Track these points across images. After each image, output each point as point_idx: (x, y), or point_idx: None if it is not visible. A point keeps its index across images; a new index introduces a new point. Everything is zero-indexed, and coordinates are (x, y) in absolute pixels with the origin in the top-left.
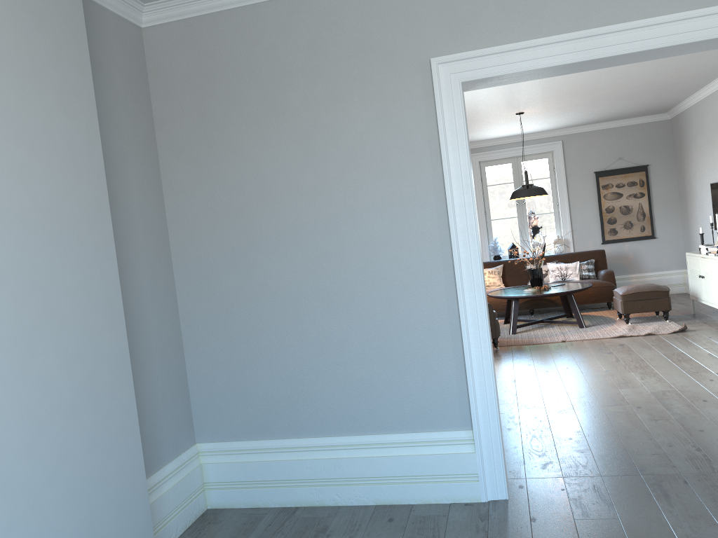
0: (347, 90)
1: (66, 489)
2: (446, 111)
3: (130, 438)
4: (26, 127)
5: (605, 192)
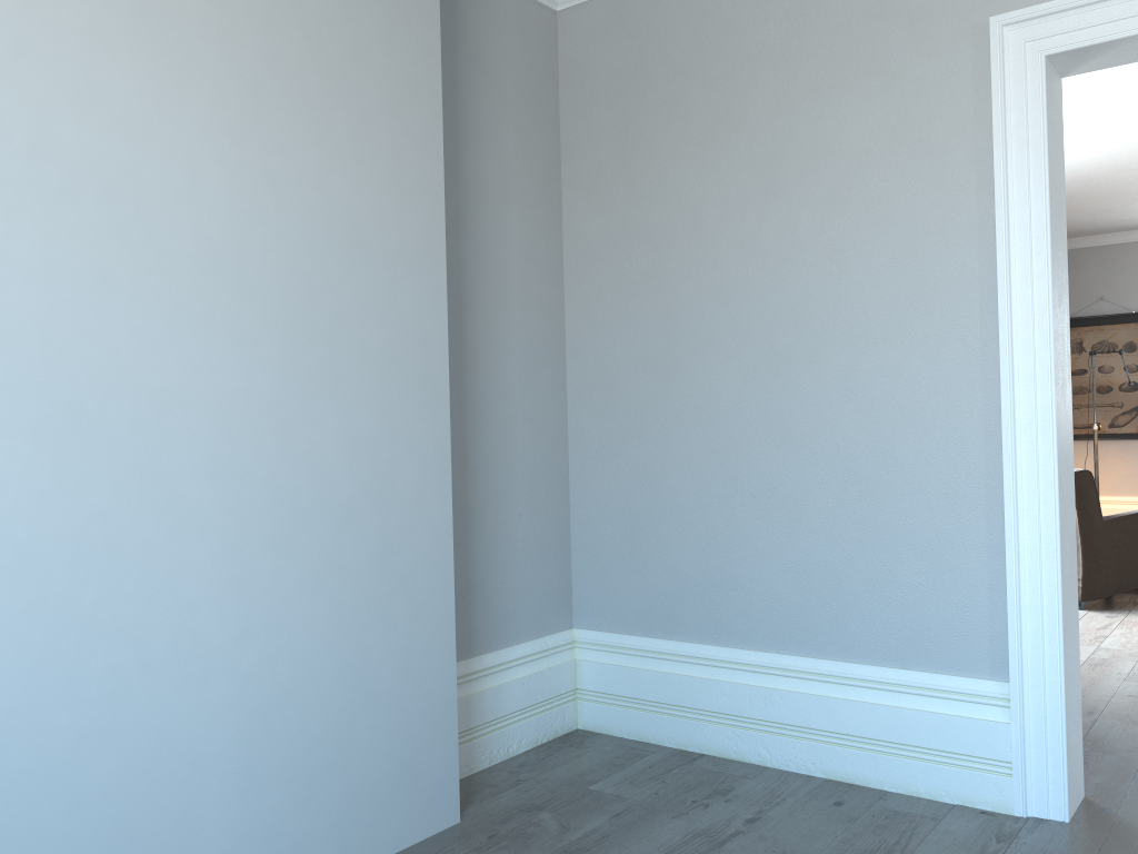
0: (843, 84)
1: (328, 613)
2: (1012, 109)
3: (436, 574)
4: (331, 125)
5: None
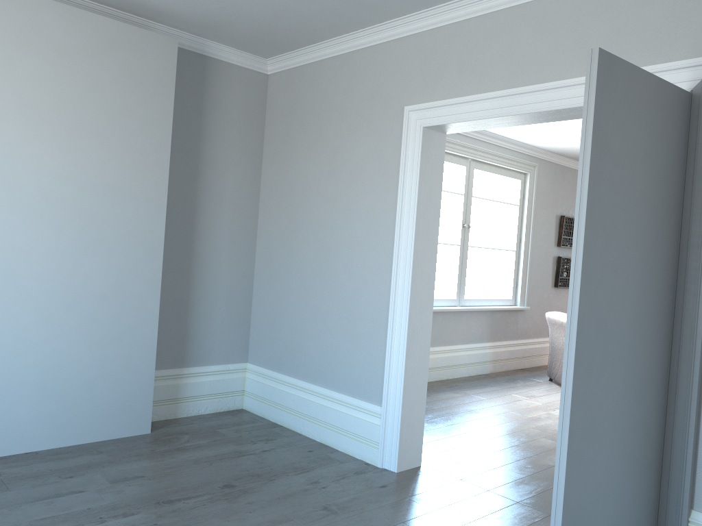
0: (358, 127)
1: (89, 337)
2: (409, 149)
3: (147, 328)
4: (110, 141)
5: None
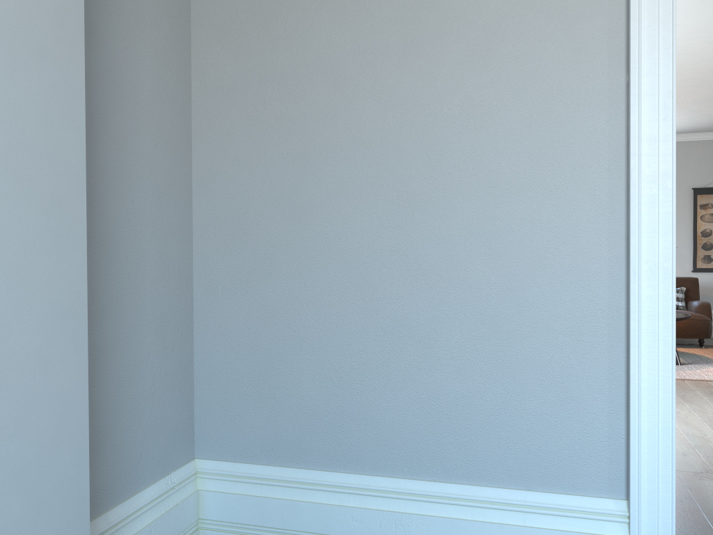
0: None
1: None
2: None
3: (66, 454)
4: None
5: (703, 213)
